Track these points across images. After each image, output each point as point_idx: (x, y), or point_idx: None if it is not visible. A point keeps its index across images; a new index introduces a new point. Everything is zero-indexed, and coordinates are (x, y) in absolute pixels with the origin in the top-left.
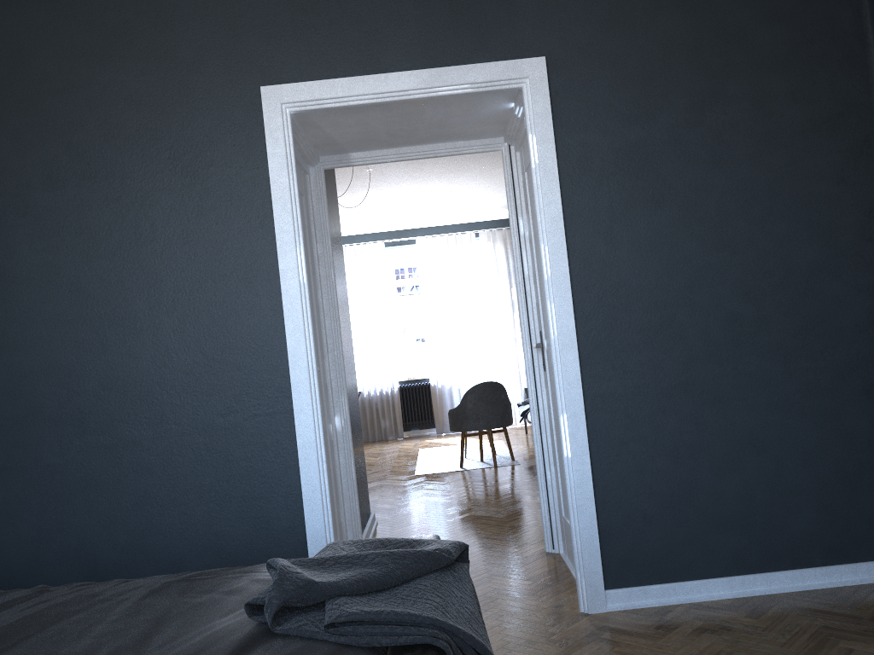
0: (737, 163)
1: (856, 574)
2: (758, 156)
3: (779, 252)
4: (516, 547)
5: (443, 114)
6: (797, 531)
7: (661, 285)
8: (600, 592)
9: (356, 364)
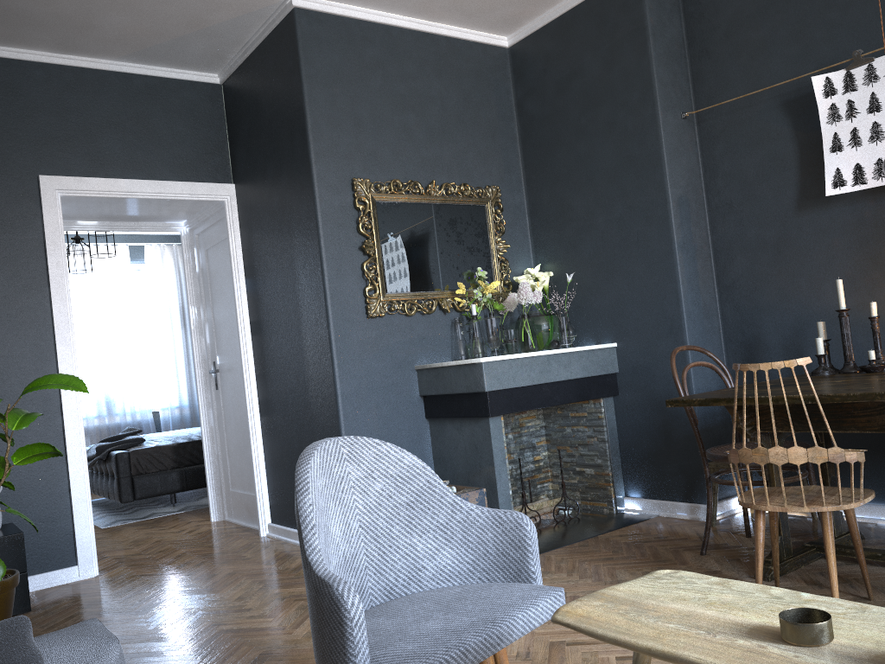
0: None
1: None
2: None
3: None
4: (130, 572)
5: (98, 208)
6: None
7: None
8: None
9: None
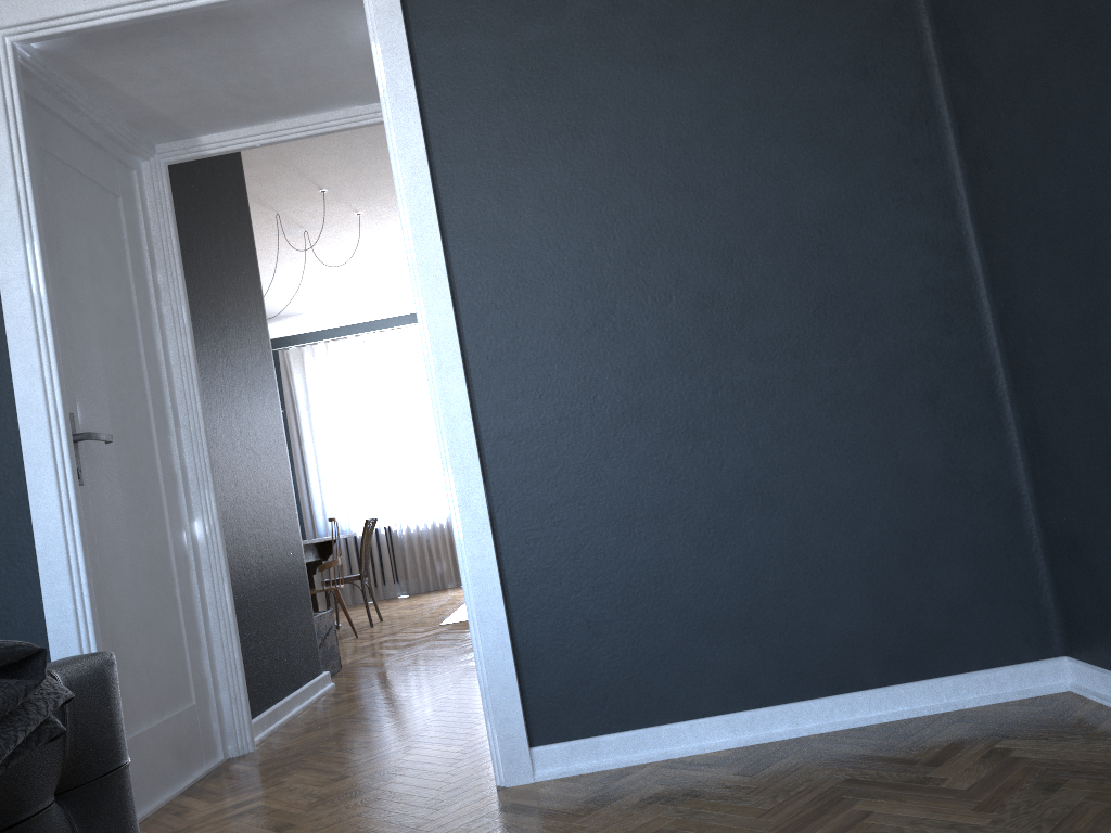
0: (696, 61)
1: (937, 696)
2: (729, 47)
3: (773, 192)
4: None
5: (290, 50)
6: (837, 633)
7: (590, 257)
8: (522, 750)
9: (397, 489)
